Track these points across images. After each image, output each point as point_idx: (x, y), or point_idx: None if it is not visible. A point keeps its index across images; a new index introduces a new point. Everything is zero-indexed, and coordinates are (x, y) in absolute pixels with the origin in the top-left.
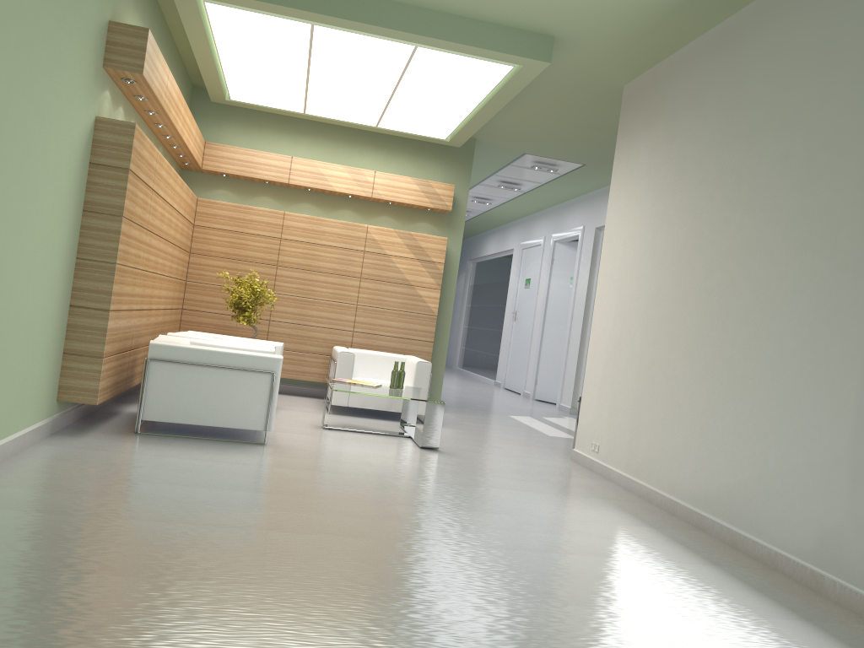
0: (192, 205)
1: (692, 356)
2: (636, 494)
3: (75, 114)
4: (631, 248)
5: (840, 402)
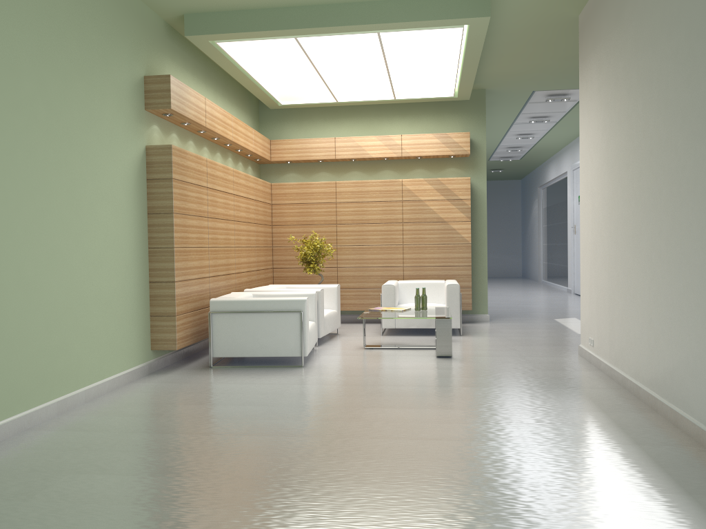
0: (266, 190)
1: (637, 252)
2: (616, 381)
3: (122, 149)
4: (595, 160)
5: None
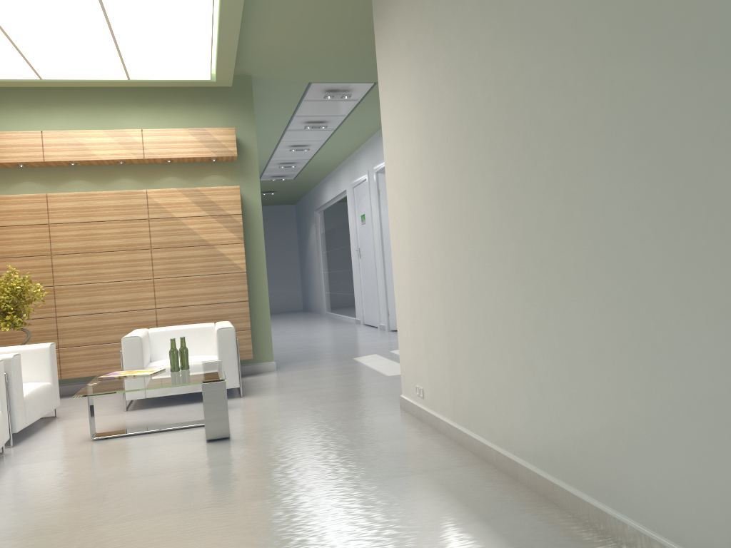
0: None
1: (496, 260)
2: (469, 450)
3: None
4: (409, 143)
5: (725, 290)
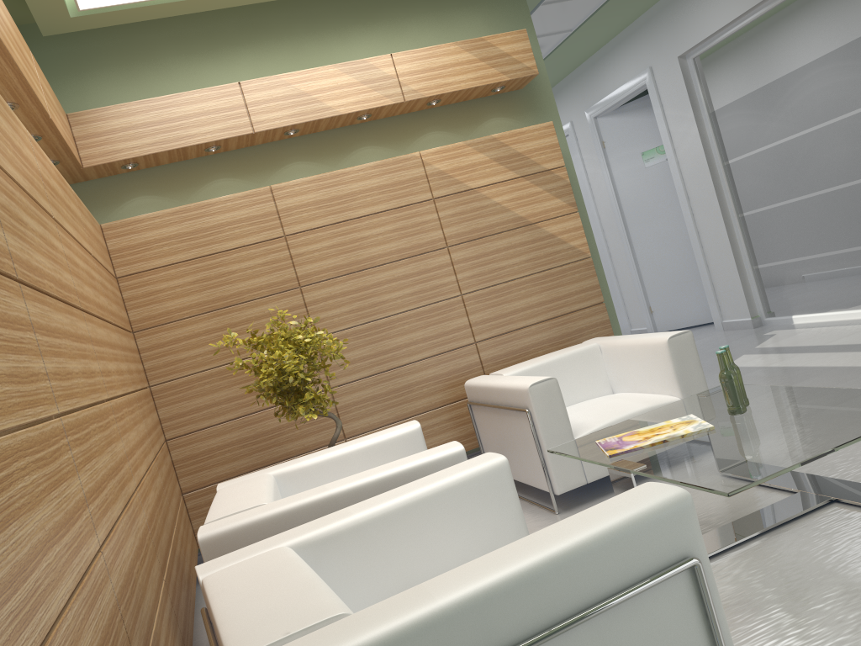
0: (98, 237)
1: None
2: None
3: None
4: None
5: None
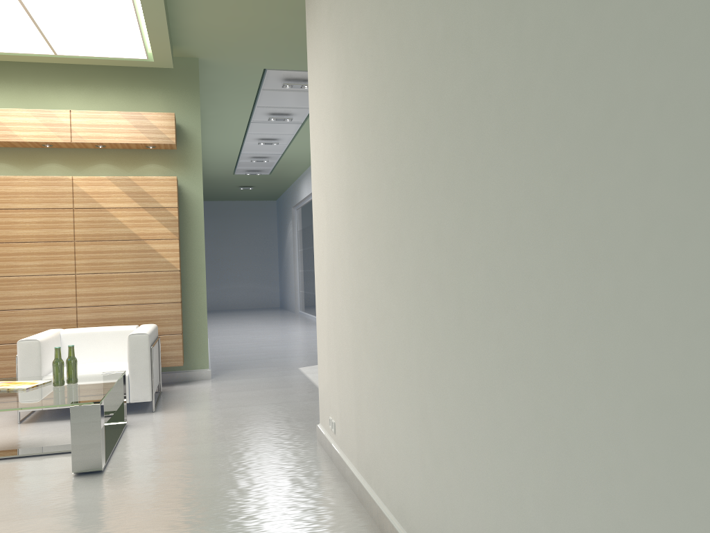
0: None
1: (396, 279)
2: (368, 511)
3: None
4: (329, 131)
5: (669, 370)
